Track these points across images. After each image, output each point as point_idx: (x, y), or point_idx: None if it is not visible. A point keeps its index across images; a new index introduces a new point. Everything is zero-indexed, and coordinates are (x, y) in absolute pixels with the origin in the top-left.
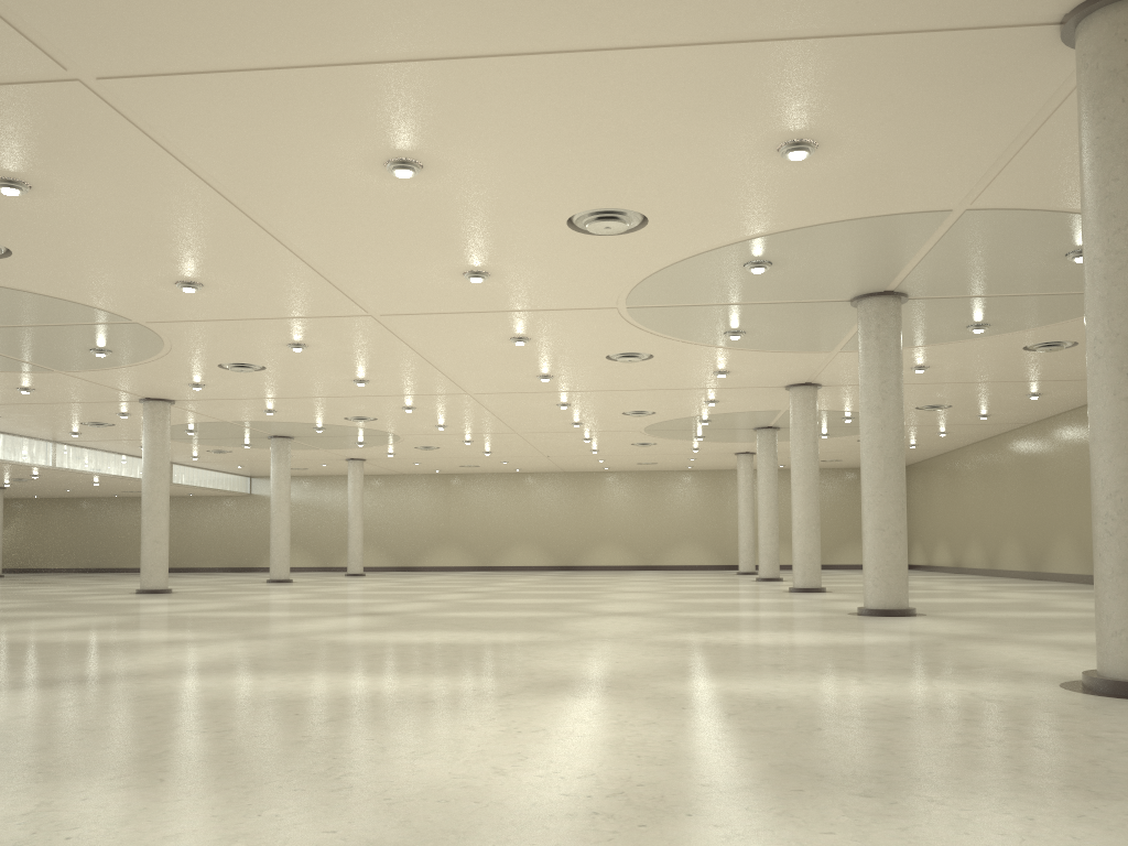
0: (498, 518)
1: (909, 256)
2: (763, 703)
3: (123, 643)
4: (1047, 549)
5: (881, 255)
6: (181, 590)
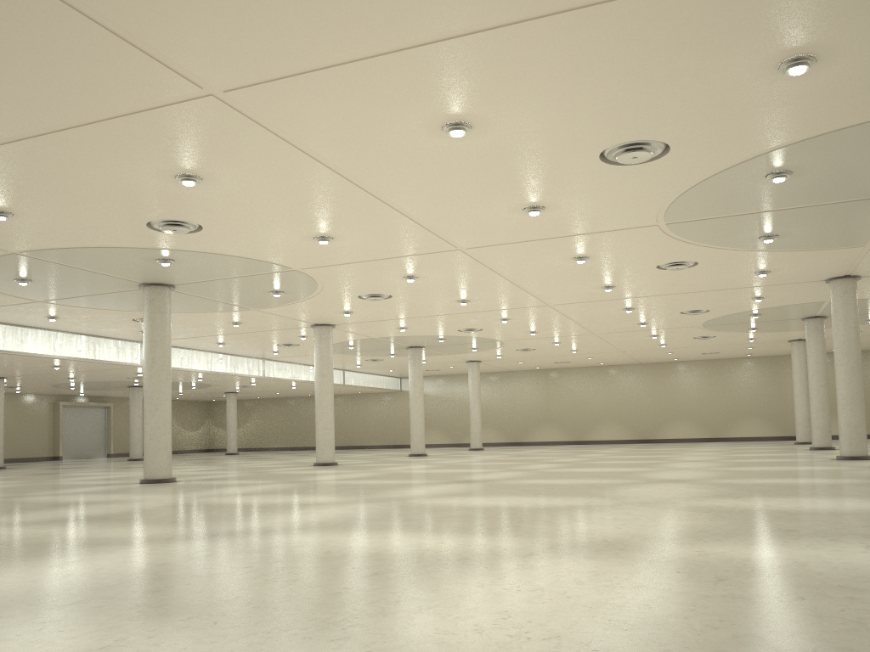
0: (587, 402)
1: None
2: (758, 569)
3: (275, 505)
4: None
5: None
6: (344, 463)
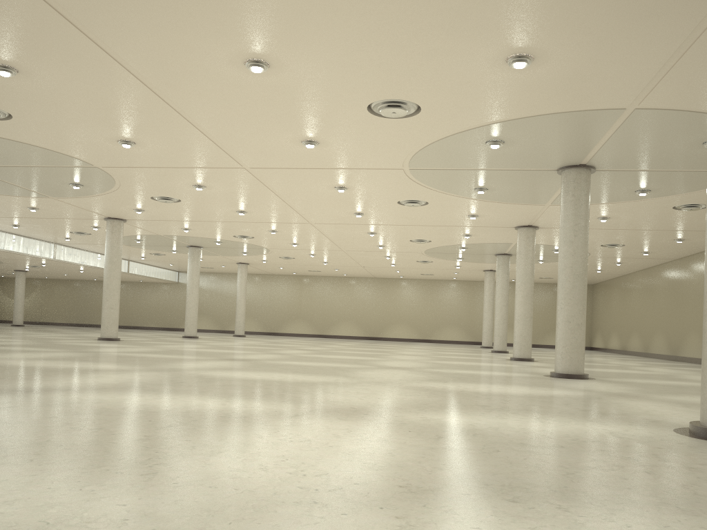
0: (331, 304)
1: (596, 140)
2: (465, 431)
3: (69, 369)
4: (682, 341)
5: (577, 138)
6: (126, 339)
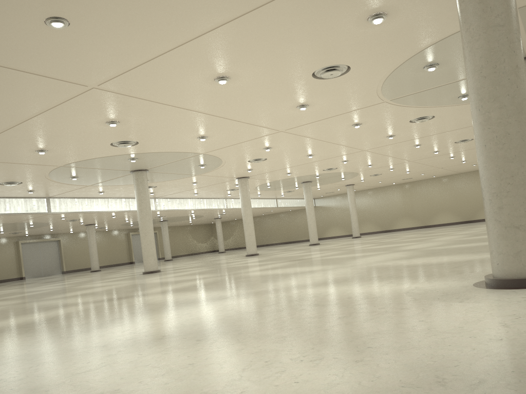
0: (428, 201)
1: None
2: (302, 298)
3: (175, 281)
4: None
5: None
6: (264, 253)
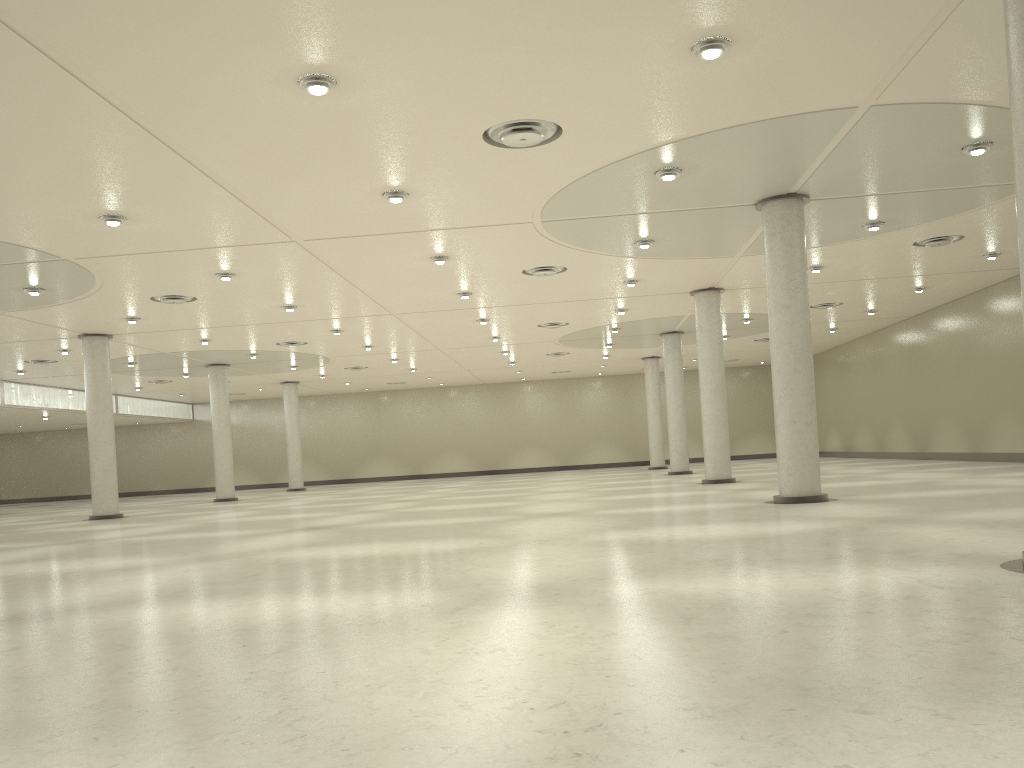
0: (426, 430)
1: (813, 156)
2: (717, 604)
3: (72, 574)
4: (931, 431)
5: (787, 156)
6: (132, 515)
